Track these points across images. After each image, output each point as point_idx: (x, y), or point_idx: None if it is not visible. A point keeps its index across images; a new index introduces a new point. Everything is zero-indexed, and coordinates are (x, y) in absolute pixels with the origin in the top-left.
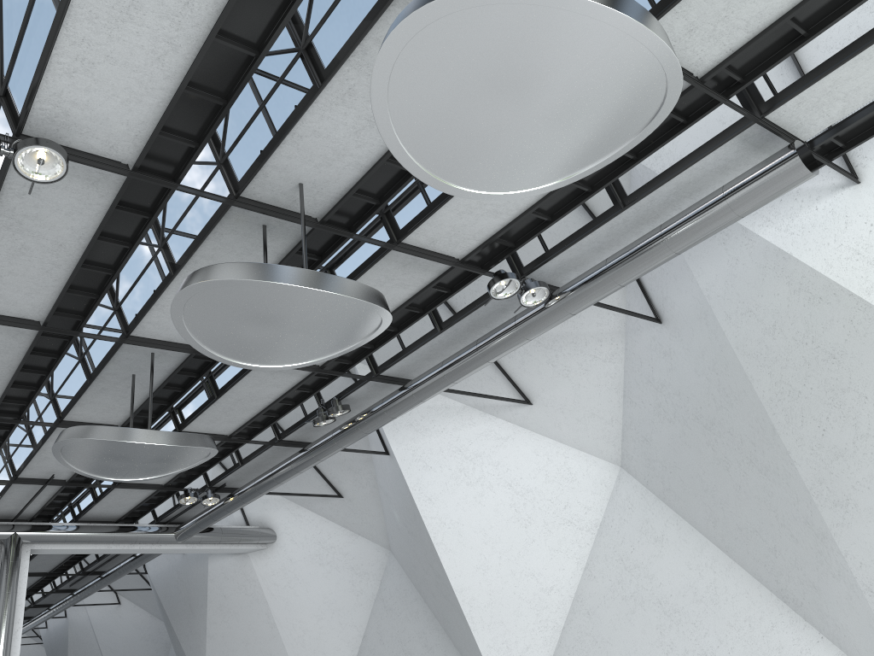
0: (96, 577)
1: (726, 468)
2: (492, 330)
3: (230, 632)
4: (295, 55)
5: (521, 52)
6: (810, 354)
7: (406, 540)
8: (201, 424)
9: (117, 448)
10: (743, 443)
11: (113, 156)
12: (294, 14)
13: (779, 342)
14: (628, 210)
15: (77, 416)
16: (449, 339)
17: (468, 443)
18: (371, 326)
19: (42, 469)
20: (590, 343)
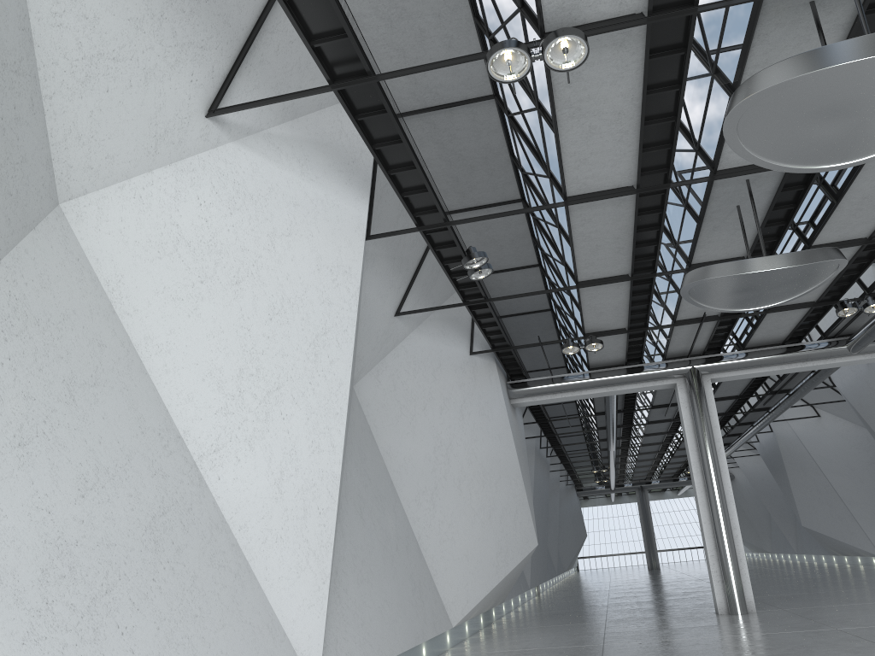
0: (784, 395)
1: None
2: None
3: None
4: None
5: None
6: None
7: None
8: (829, 234)
9: (736, 281)
10: None
11: (625, 12)
12: None
13: None
14: None
15: (702, 257)
16: None
17: None
18: None
19: (692, 310)
20: None
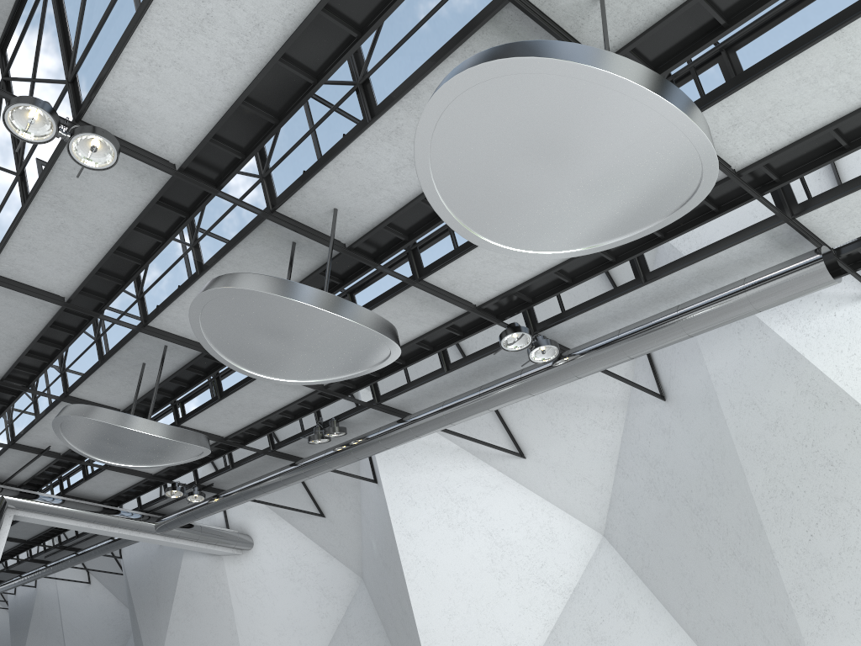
0: (72, 553)
1: (708, 556)
2: (497, 380)
3: (190, 631)
4: (351, 89)
5: (565, 122)
6: (808, 456)
7: (379, 571)
8: (199, 421)
9: (114, 432)
10: (729, 534)
11: (162, 154)
12: (356, 50)
13: (779, 439)
14: (648, 286)
15: (82, 393)
16: (454, 381)
17: (456, 485)
18: (379, 357)
19: (40, 439)
20: (591, 408)
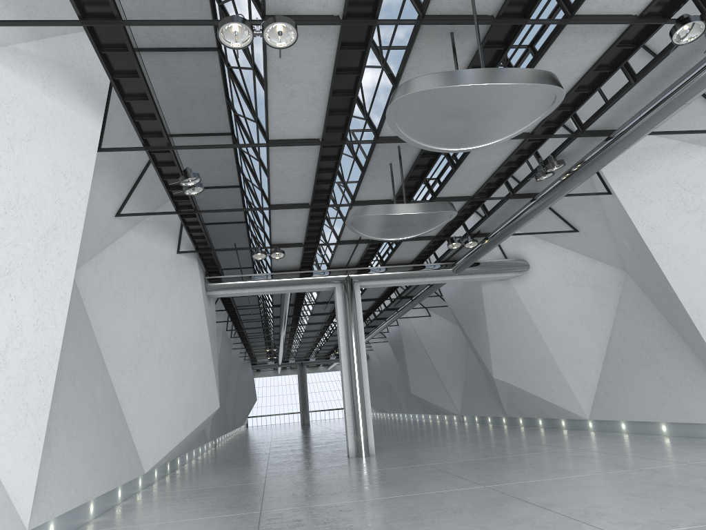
0: (408, 300)
1: None
2: (685, 74)
3: (504, 335)
4: None
5: None
6: None
7: (636, 262)
8: (448, 190)
9: (384, 219)
10: None
11: (326, 13)
12: None
13: None
14: None
15: (362, 197)
16: (645, 88)
17: (685, 176)
18: (547, 101)
19: (352, 234)
20: None
